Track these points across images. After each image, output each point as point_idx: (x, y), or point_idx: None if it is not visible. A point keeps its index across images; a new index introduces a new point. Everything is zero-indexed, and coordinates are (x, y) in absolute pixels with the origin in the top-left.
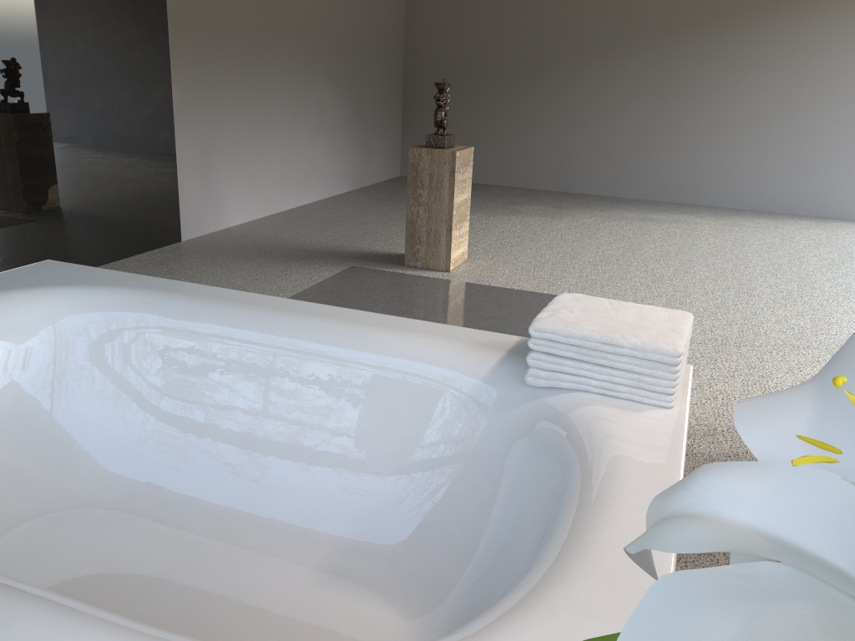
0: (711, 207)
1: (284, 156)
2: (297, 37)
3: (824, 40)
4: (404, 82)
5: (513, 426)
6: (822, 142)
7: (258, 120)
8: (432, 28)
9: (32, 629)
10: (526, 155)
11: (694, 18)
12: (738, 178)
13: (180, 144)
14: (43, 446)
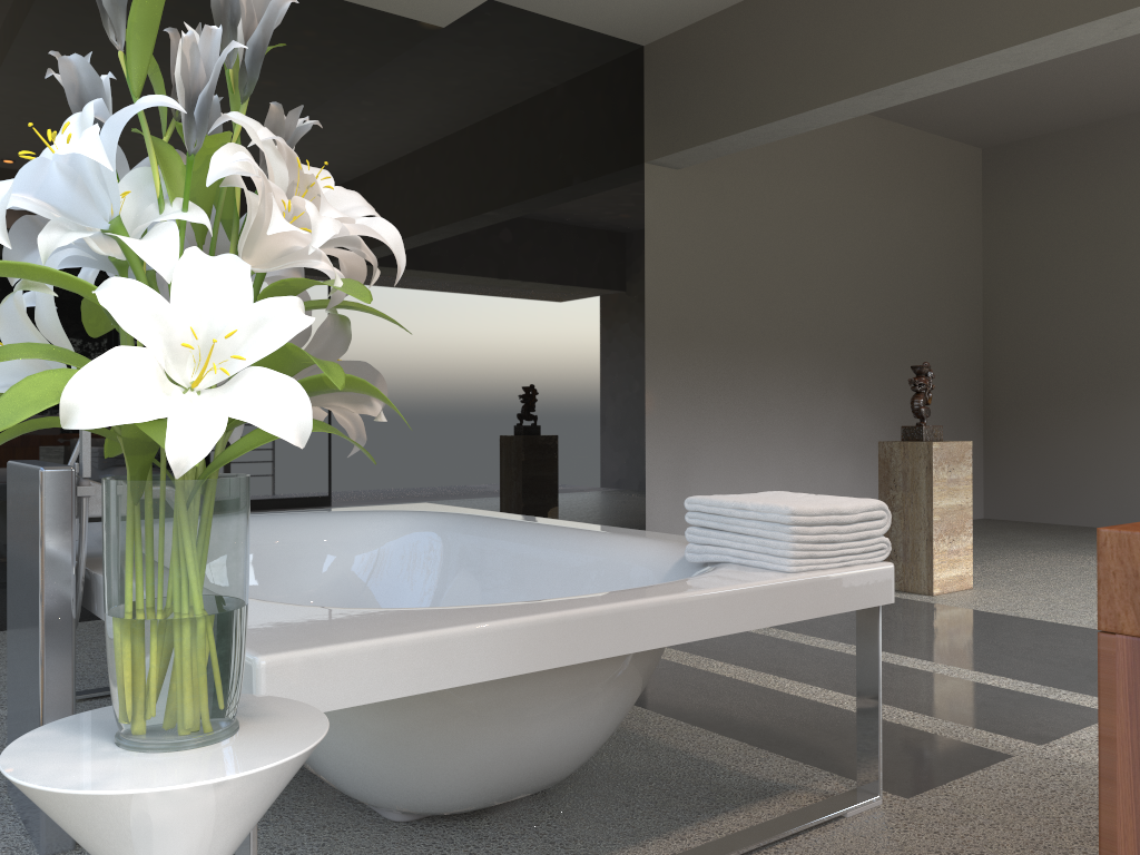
0: None
1: (789, 476)
2: (810, 344)
3: None
4: (984, 397)
5: None
6: None
7: (753, 433)
8: (1019, 329)
9: None
10: None
11: None
12: None
13: (651, 452)
14: None
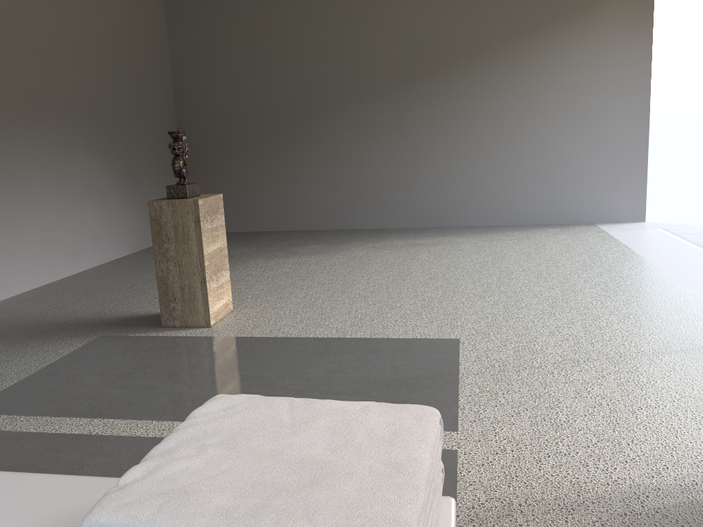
0: (470, 227)
1: (45, 227)
2: (48, 109)
3: (538, 74)
4: None
5: None
6: (552, 160)
7: (6, 193)
8: (200, 97)
9: None
10: (301, 200)
11: (428, 66)
12: (489, 198)
13: None
14: None
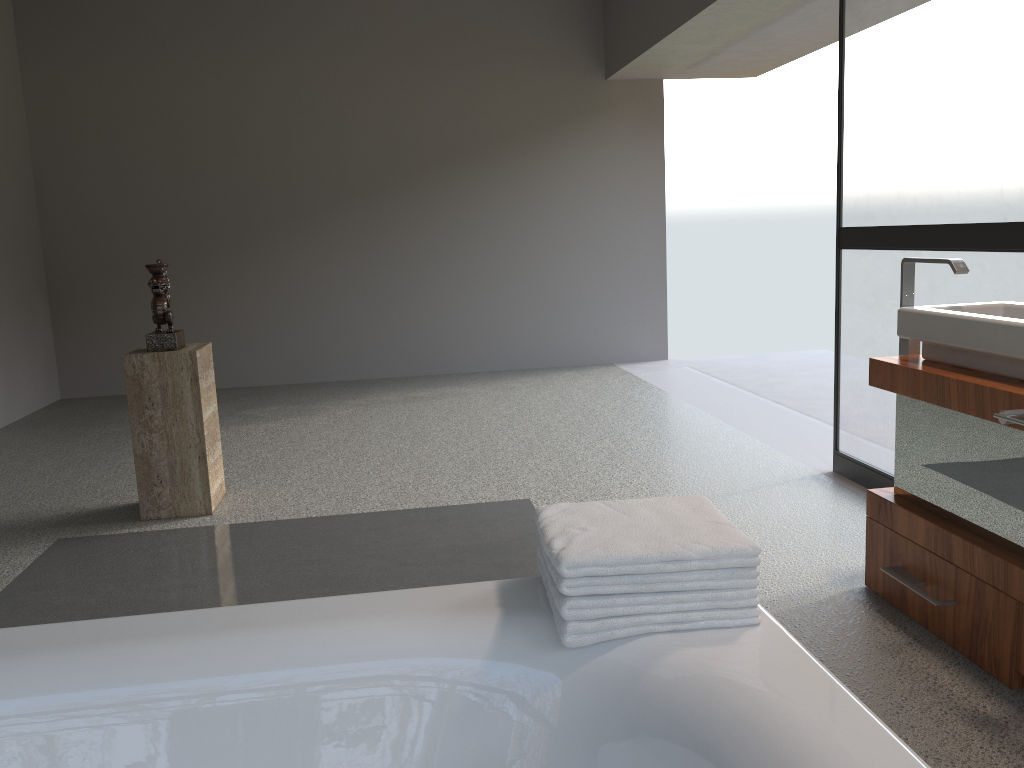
0: (469, 373)
1: None
2: None
3: (541, 185)
4: (48, 273)
5: (558, 714)
6: (562, 288)
7: None
8: (79, 201)
9: None
10: (238, 346)
11: (407, 171)
12: (489, 337)
13: None
14: None
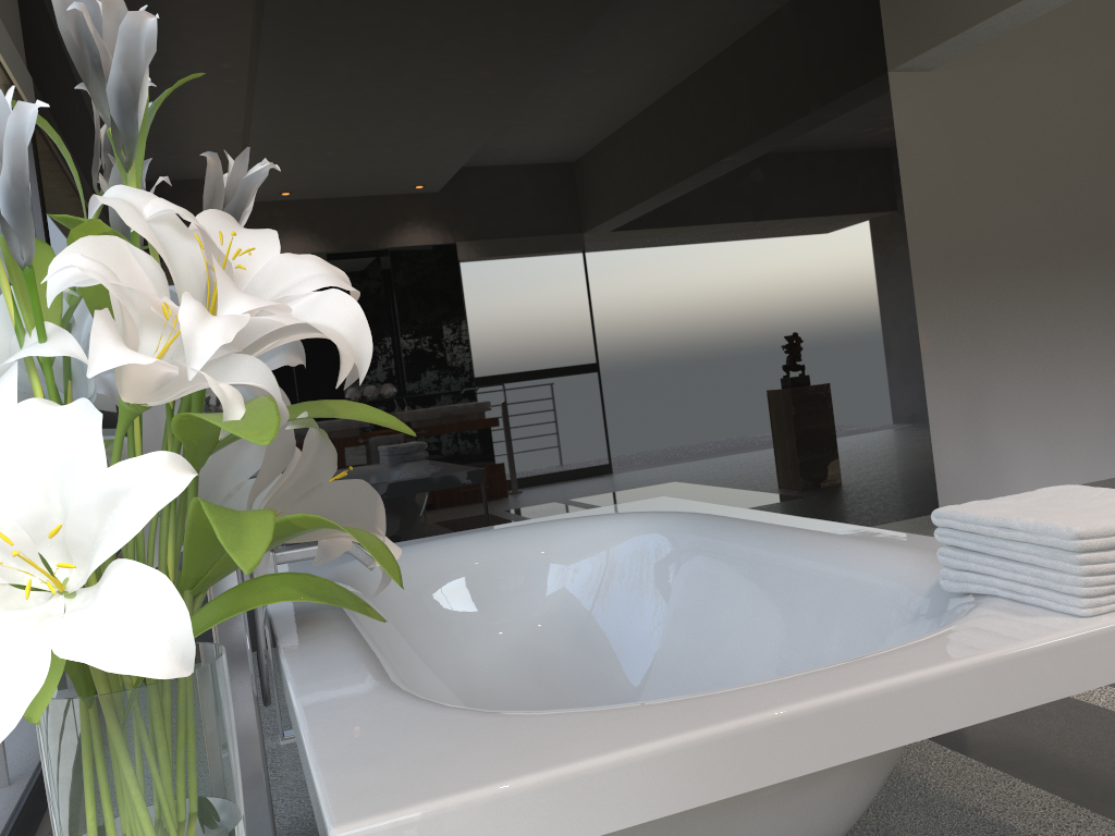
0: None
1: (1111, 402)
2: None
3: None
4: None
5: None
6: None
7: (1058, 358)
8: None
9: (340, 657)
10: None
11: None
12: None
13: (933, 396)
14: (600, 653)
